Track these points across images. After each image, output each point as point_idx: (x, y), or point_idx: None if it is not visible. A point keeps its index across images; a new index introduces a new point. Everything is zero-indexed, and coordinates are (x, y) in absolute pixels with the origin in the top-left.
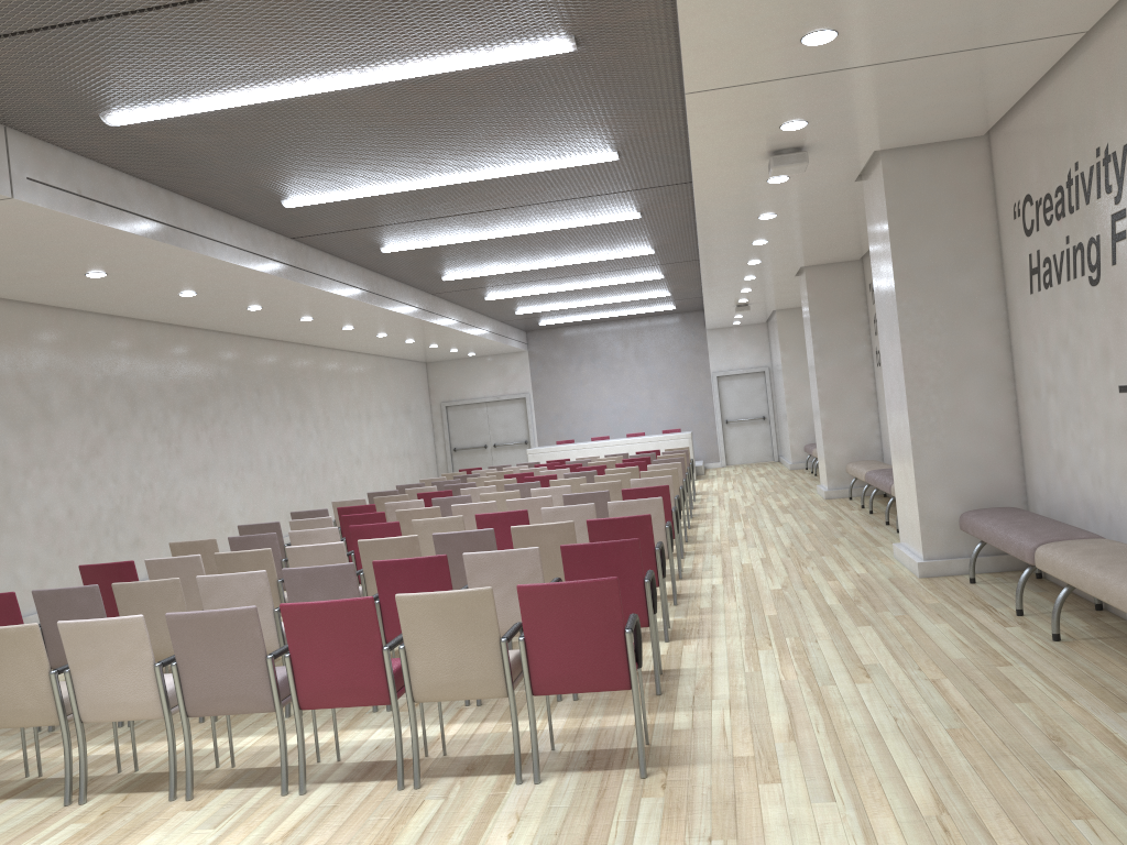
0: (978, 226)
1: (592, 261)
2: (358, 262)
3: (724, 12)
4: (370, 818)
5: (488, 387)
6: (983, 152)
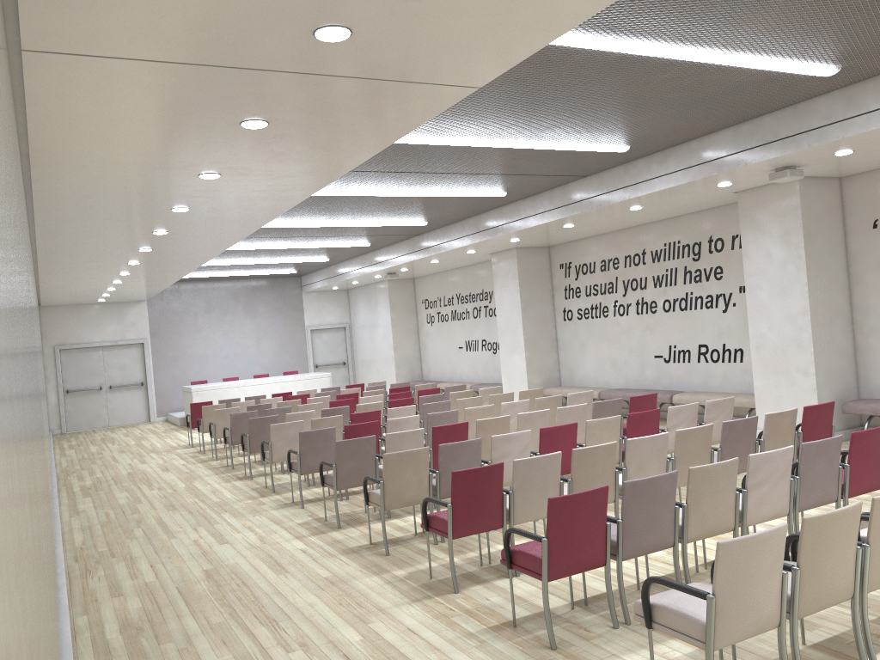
0: (837, 230)
1: (380, 225)
2: None
3: None
4: None
5: (105, 332)
6: (837, 187)
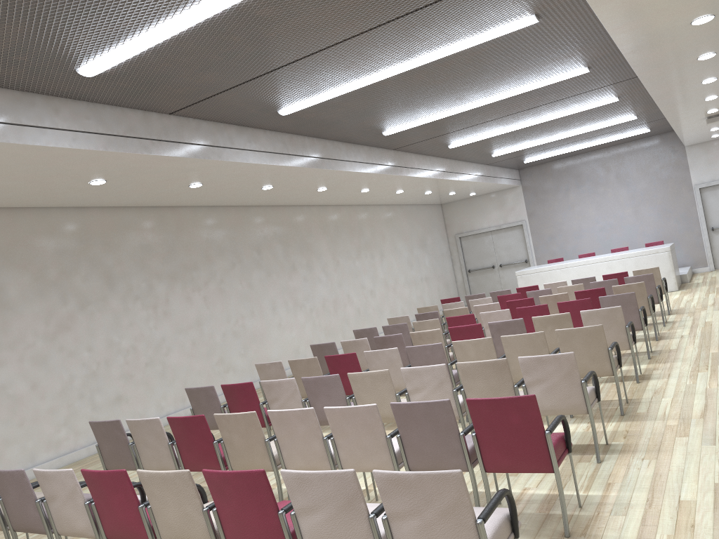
0: None
1: (523, 92)
2: (278, 129)
3: None
4: None
5: (491, 219)
6: None
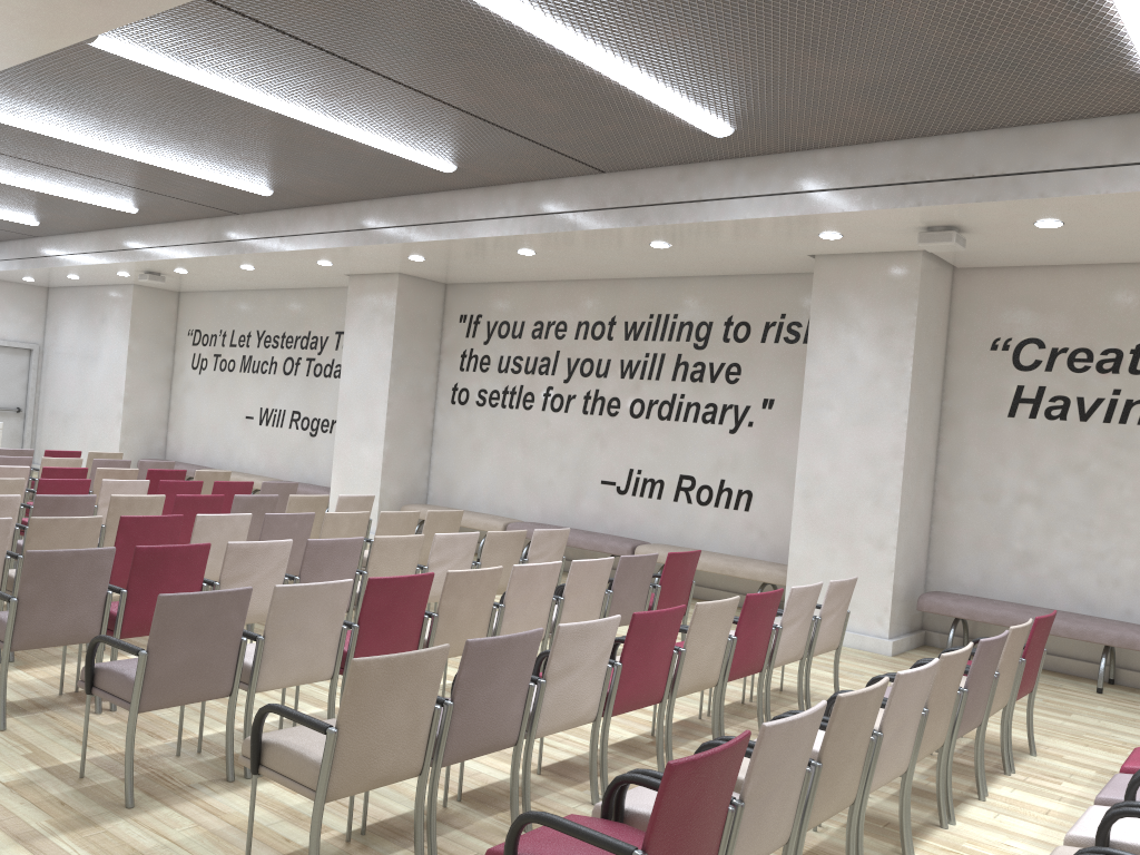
0: (940, 342)
1: (188, 174)
2: None
3: None
4: None
5: None
6: (949, 281)
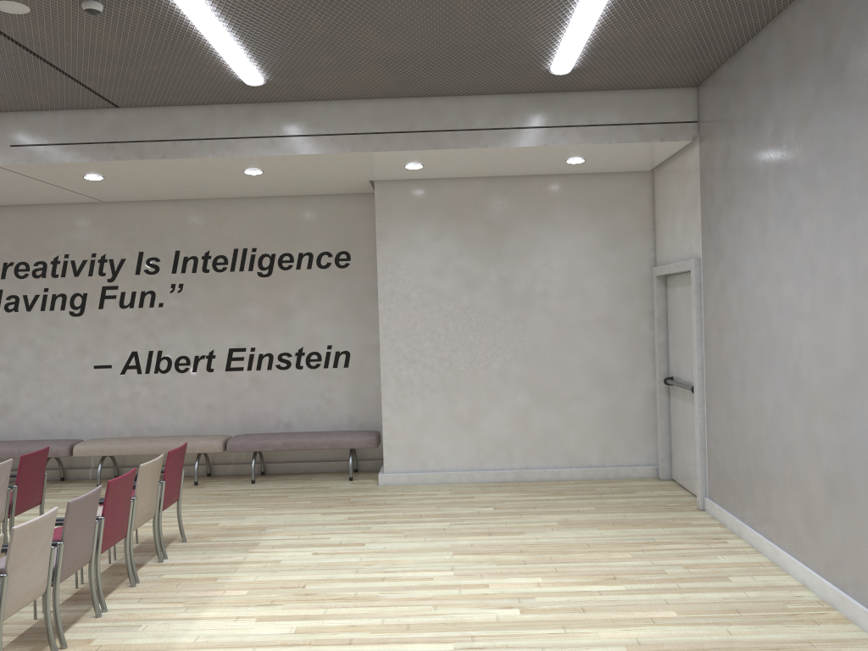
0: None
1: None
2: None
3: (125, 165)
4: (173, 586)
5: None
6: None
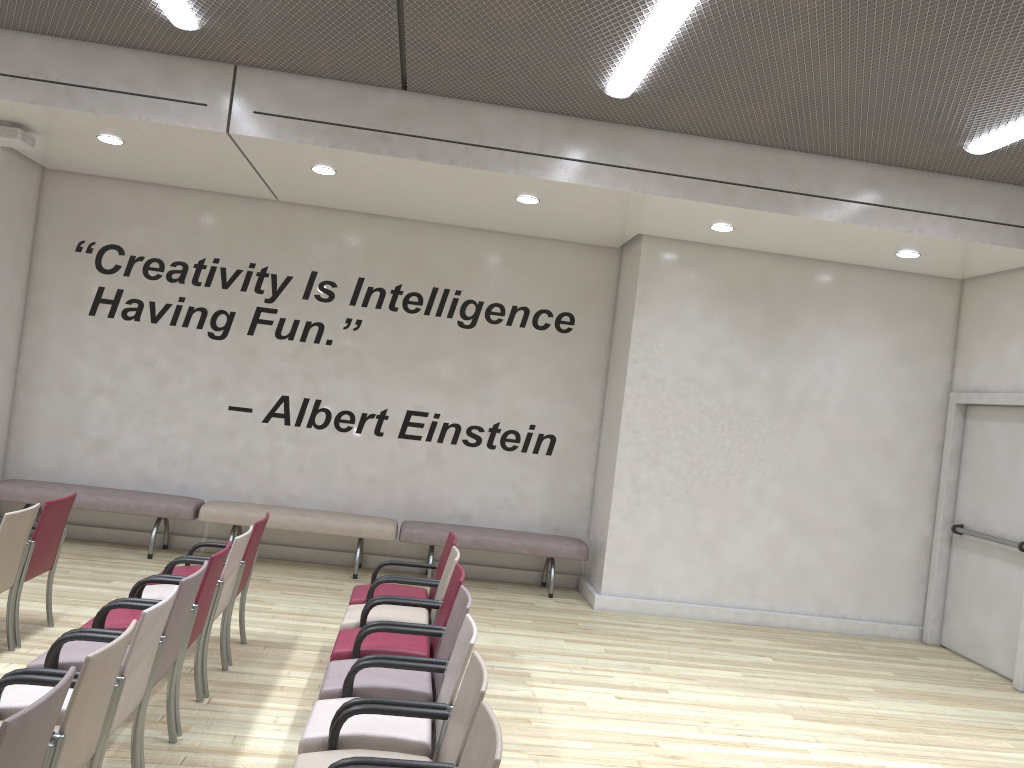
0: (26, 238)
1: None
2: None
3: (389, 164)
4: None
5: None
6: (39, 179)
